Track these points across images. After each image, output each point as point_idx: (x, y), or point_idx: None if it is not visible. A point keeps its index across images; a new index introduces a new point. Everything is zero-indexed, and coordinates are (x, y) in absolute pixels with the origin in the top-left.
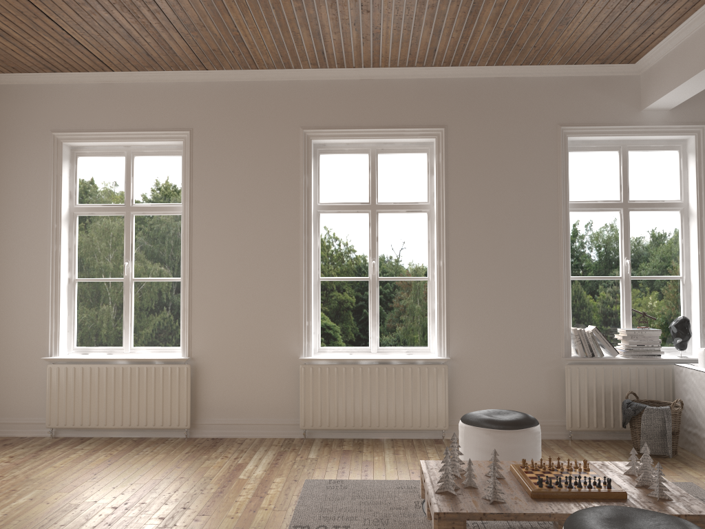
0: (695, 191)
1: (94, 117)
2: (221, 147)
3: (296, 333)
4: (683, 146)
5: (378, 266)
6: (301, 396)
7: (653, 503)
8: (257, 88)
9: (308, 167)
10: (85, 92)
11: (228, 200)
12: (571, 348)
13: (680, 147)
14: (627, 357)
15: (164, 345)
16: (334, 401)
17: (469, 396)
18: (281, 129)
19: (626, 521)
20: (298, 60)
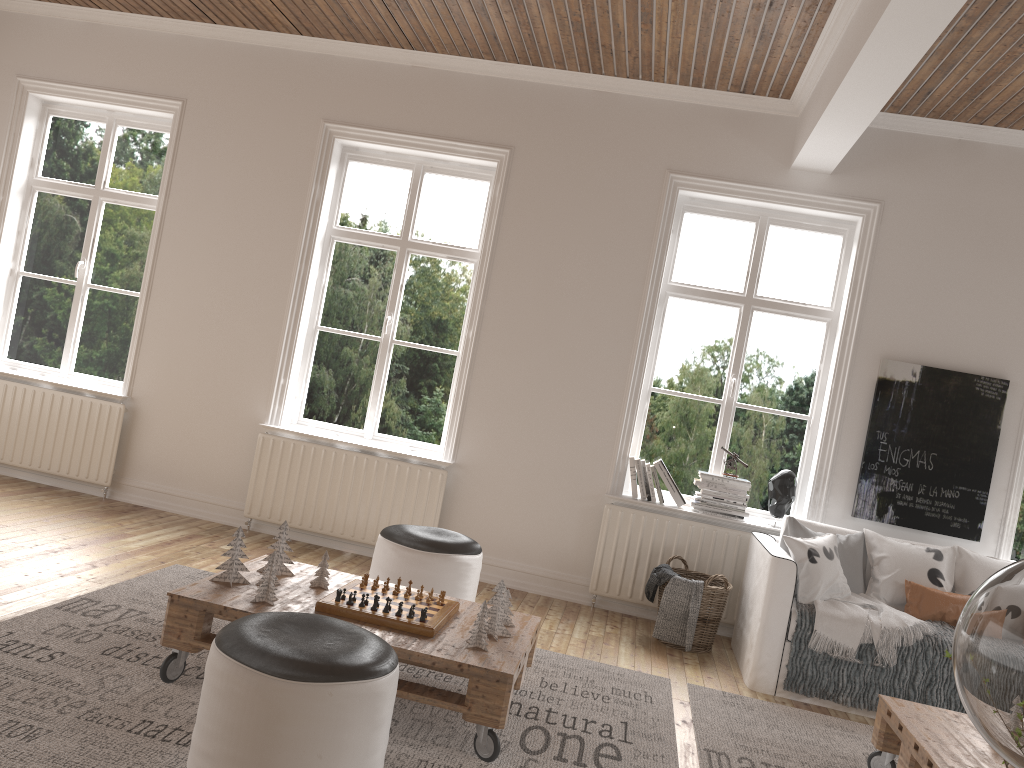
0: (847, 298)
1: (71, 65)
2: (218, 129)
3: (265, 392)
4: (850, 231)
5: (395, 325)
6: (252, 474)
7: (454, 648)
8: (278, 58)
9: (323, 174)
10: (66, 31)
11: (213, 200)
12: (623, 484)
13: (846, 232)
14: (698, 511)
15: (111, 377)
16: (293, 489)
17: (472, 520)
18: (297, 118)
19: (310, 629)
20: (323, 27)
